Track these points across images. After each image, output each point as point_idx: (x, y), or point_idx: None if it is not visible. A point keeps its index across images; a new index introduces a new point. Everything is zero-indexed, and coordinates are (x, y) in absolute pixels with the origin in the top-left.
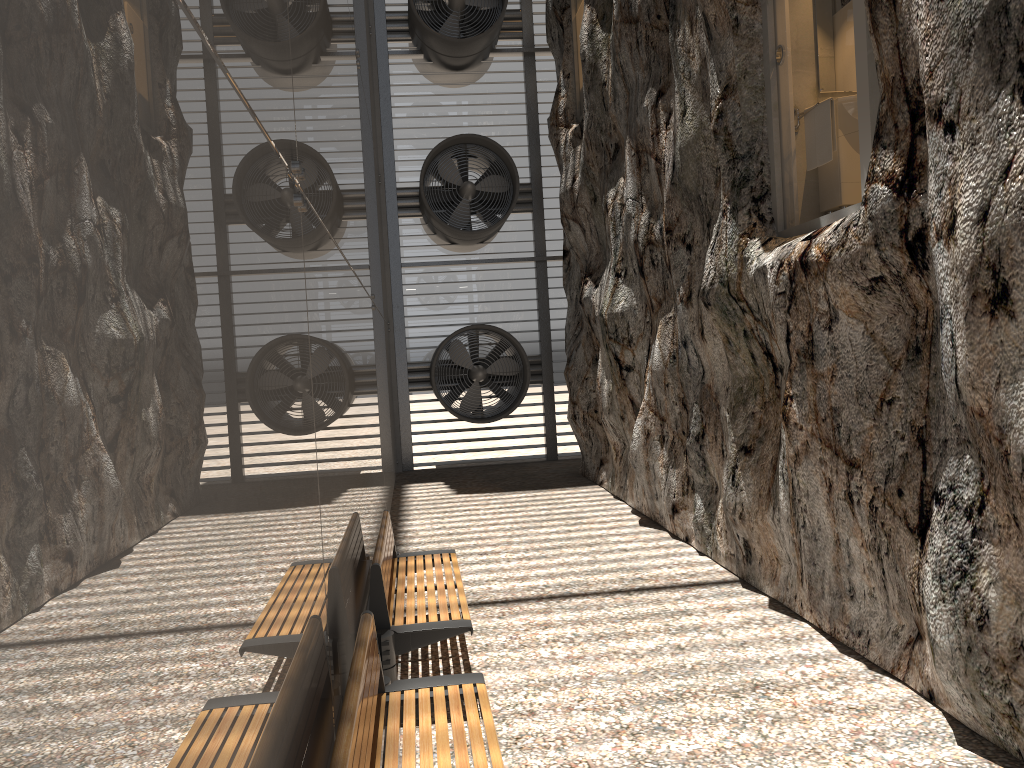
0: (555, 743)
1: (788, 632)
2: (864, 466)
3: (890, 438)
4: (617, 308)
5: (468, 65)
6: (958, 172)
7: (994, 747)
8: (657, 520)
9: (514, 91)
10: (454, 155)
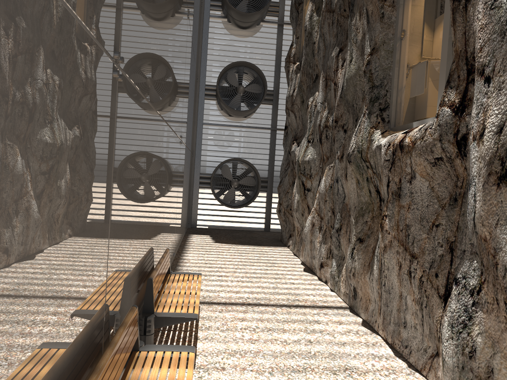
0: None
1: (369, 340)
2: (419, 258)
3: (435, 245)
4: (306, 158)
5: (249, 27)
6: (489, 104)
7: None
8: (313, 269)
9: (271, 43)
10: (236, 71)
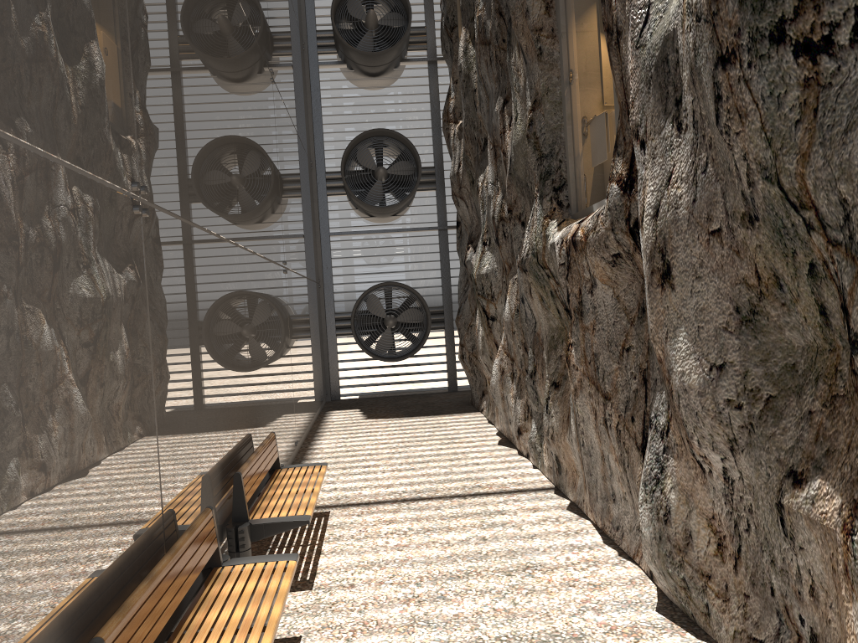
0: (359, 607)
1: (572, 527)
2: (613, 398)
3: (628, 377)
4: (483, 270)
5: (382, 72)
6: (646, 178)
7: (681, 612)
8: (511, 440)
9: (420, 92)
10: (371, 145)
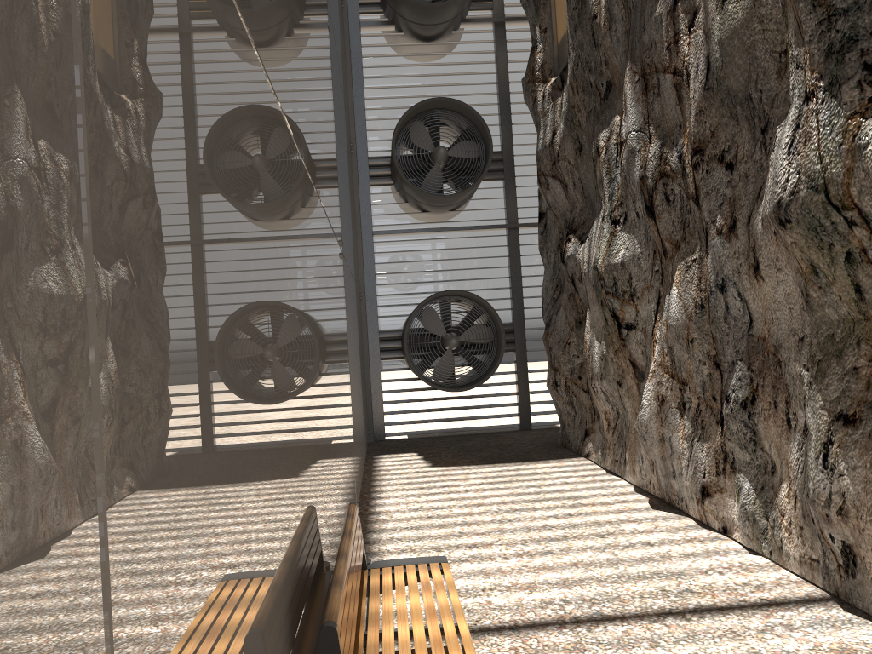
0: None
1: None
2: None
3: None
4: (616, 258)
5: (439, 35)
6: None
7: None
8: (673, 502)
9: (484, 61)
10: (425, 123)
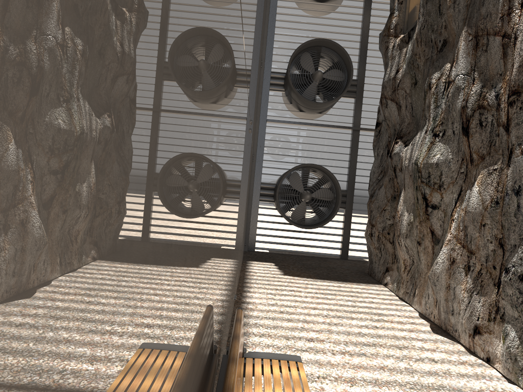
0: None
1: None
2: None
3: None
4: (433, 160)
5: None
6: None
7: None
8: (448, 331)
9: (355, 20)
10: (311, 55)
